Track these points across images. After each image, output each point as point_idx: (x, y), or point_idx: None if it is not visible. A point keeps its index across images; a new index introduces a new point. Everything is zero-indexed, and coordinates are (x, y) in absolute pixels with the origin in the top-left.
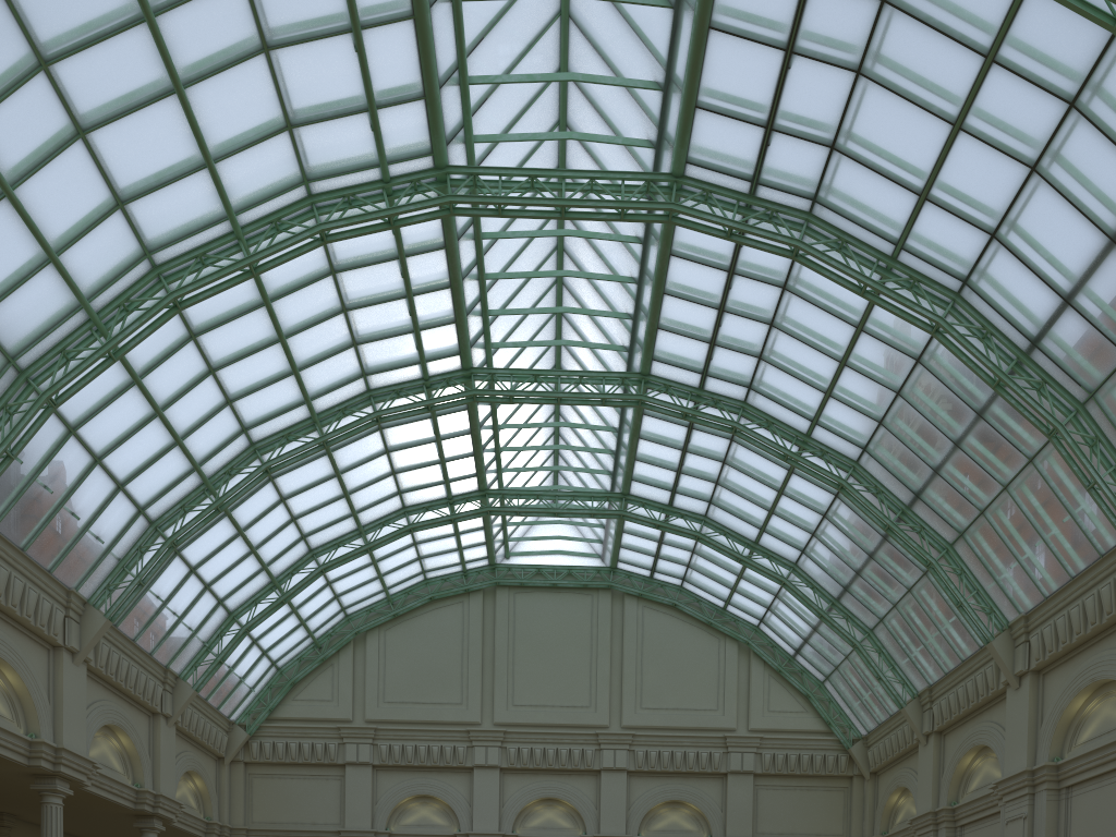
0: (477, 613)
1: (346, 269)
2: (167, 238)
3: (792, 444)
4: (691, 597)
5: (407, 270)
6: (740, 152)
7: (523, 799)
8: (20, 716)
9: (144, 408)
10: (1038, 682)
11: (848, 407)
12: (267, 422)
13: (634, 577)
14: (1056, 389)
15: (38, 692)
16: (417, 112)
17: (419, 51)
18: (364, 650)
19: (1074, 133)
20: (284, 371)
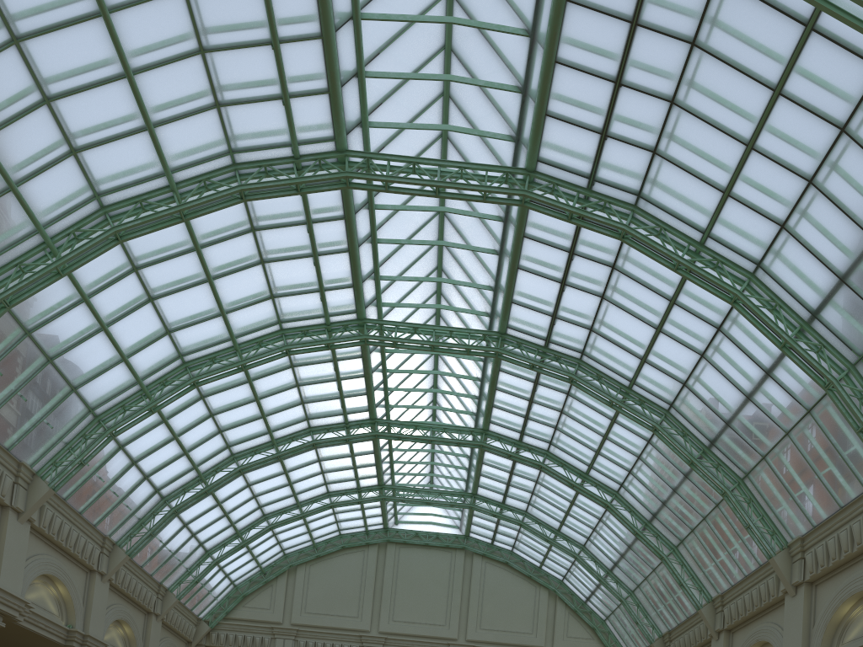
0: (373, 558)
1: (300, 365)
2: (193, 348)
3: (577, 478)
4: (518, 558)
5: (337, 367)
6: (538, 325)
7: None
8: (63, 613)
9: (167, 434)
10: (729, 637)
11: (610, 461)
12: (243, 442)
13: (481, 542)
14: (726, 469)
15: (77, 599)
16: (348, 293)
17: (351, 266)
18: (294, 577)
19: (721, 342)
20: (257, 416)
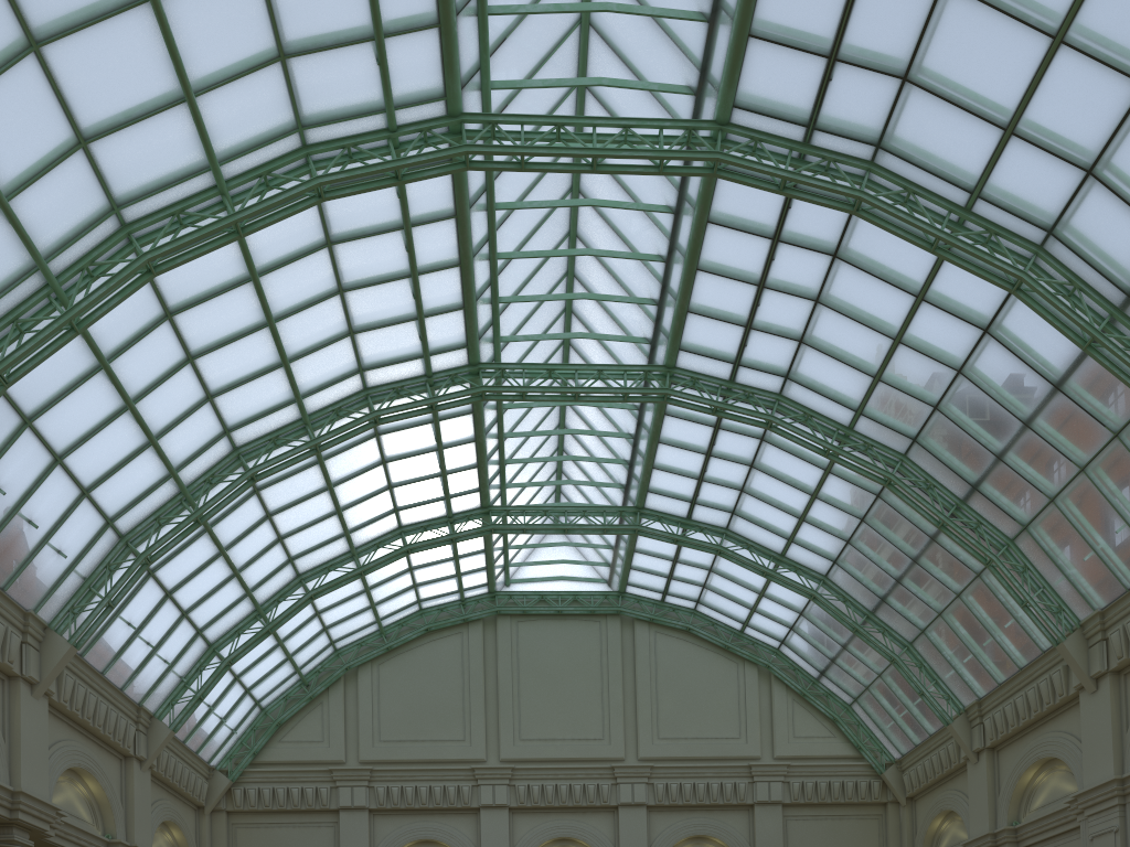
0: (478, 643)
1: (343, 240)
2: (138, 189)
3: (834, 437)
4: (705, 621)
5: (412, 243)
6: (797, 90)
7: (535, 840)
8: None
9: (112, 399)
10: (1118, 683)
11: (899, 391)
12: (252, 423)
13: (644, 601)
14: None
15: None
16: (430, 44)
17: None
18: (356, 686)
19: None
20: (273, 362)
